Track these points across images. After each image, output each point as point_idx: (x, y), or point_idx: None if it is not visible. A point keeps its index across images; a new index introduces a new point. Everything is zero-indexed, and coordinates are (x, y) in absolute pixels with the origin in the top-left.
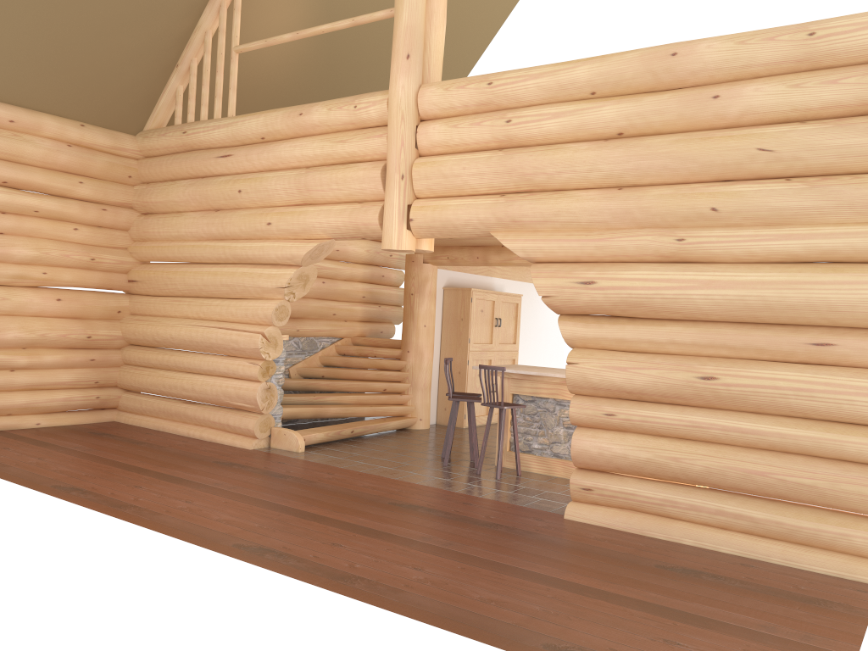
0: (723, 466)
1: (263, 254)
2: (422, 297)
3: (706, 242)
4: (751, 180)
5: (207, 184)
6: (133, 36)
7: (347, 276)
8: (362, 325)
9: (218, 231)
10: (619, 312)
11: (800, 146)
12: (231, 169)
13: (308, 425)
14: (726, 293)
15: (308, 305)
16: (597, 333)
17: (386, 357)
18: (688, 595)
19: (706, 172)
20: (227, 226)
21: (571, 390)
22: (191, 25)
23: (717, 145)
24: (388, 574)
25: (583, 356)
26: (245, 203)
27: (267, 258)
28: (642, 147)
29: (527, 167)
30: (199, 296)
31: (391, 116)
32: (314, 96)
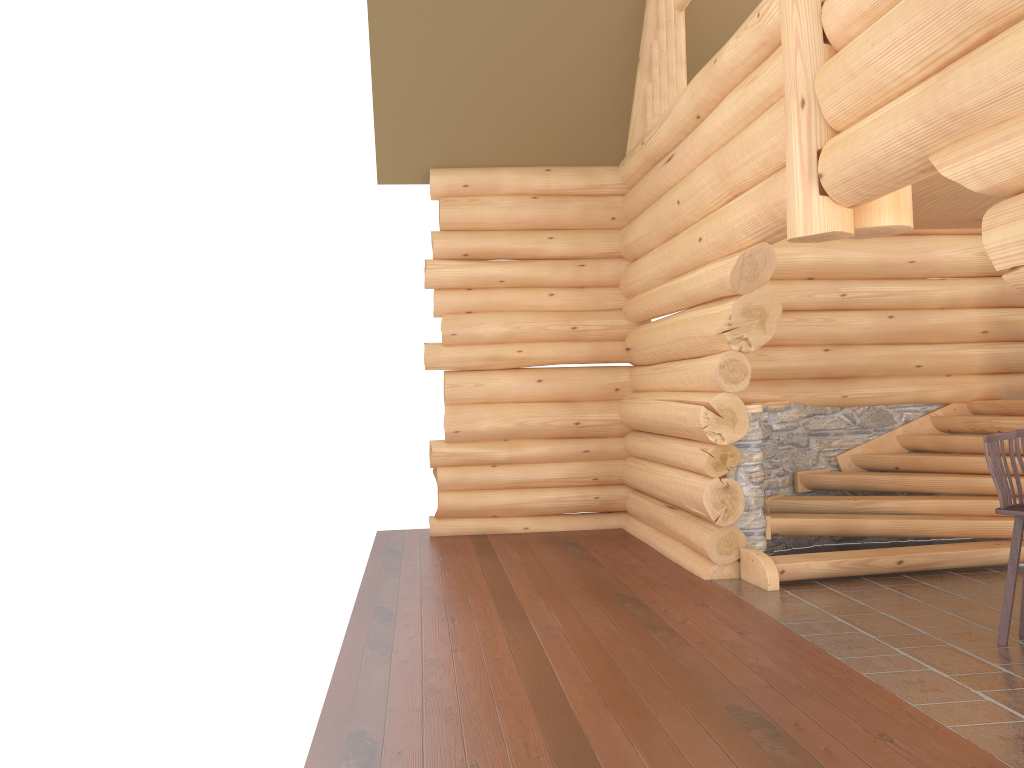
0: None
1: (700, 287)
2: None
3: None
4: None
5: (657, 204)
6: (570, 43)
7: (943, 301)
8: (986, 381)
9: (668, 266)
10: None
11: None
12: (678, 174)
13: (879, 546)
14: None
15: (859, 356)
16: None
17: None
18: None
19: None
20: (673, 256)
21: None
22: (639, 0)
23: None
24: None
25: None
26: (688, 218)
27: (704, 291)
28: None
29: None
30: (672, 359)
31: (779, 4)
32: None
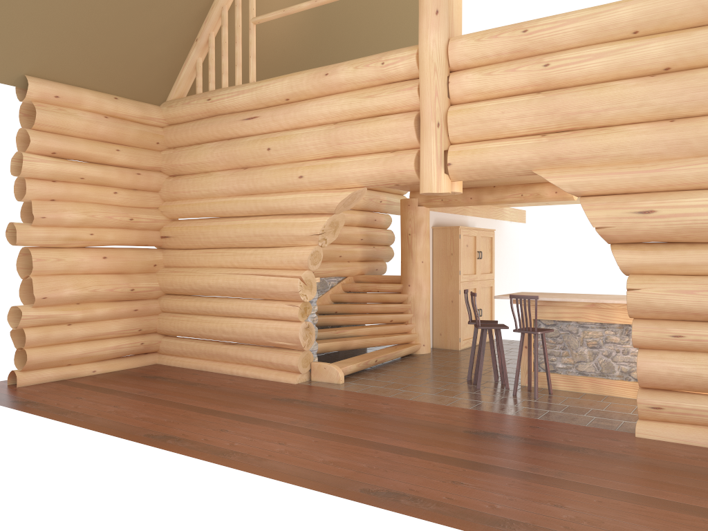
0: None
1: (296, 205)
2: (419, 236)
3: None
4: None
5: (235, 145)
6: (160, 14)
7: (348, 222)
8: (362, 265)
9: (249, 187)
10: (679, 238)
11: None
12: (257, 129)
13: (326, 356)
14: None
15: None
16: (655, 259)
17: (388, 291)
18: None
19: None
20: (258, 182)
21: (632, 314)
22: (209, 2)
23: None
24: (536, 514)
25: (644, 282)
26: (273, 160)
27: (300, 208)
28: (698, 78)
29: (571, 106)
30: (231, 247)
31: (423, 69)
32: (307, 63)
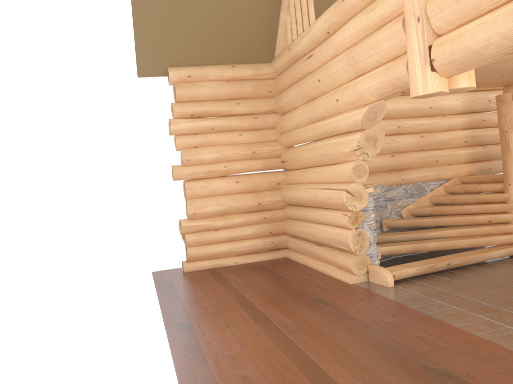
0: None
1: (338, 126)
2: None
3: None
4: None
5: (303, 82)
6: None
7: (446, 127)
8: (467, 166)
9: (313, 115)
10: None
11: None
12: (315, 65)
13: (424, 254)
14: None
15: (408, 158)
16: None
17: (489, 191)
18: None
19: None
20: (316, 110)
21: None
22: None
23: None
24: None
25: None
26: (325, 89)
27: (341, 128)
28: None
29: None
30: (314, 166)
31: None
32: None
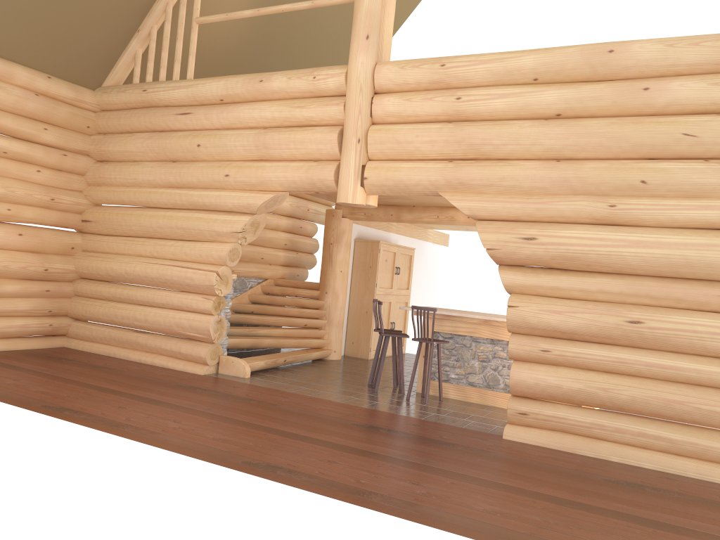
0: (646, 396)
1: (219, 202)
2: (340, 246)
3: (635, 208)
4: (672, 159)
5: (166, 137)
6: (103, 1)
7: (274, 226)
8: (283, 269)
9: (175, 180)
10: (555, 264)
11: (719, 133)
12: (190, 125)
13: (238, 354)
14: (653, 252)
15: (242, 249)
16: (534, 281)
17: (305, 297)
18: (647, 505)
19: (636, 151)
20: (185, 176)
21: (510, 329)
22: None
23: (647, 129)
24: (394, 488)
25: (522, 300)
26: (202, 156)
27: (223, 205)
28: (581, 126)
29: (476, 138)
30: (153, 237)
31: (350, 87)
32: (249, 68)
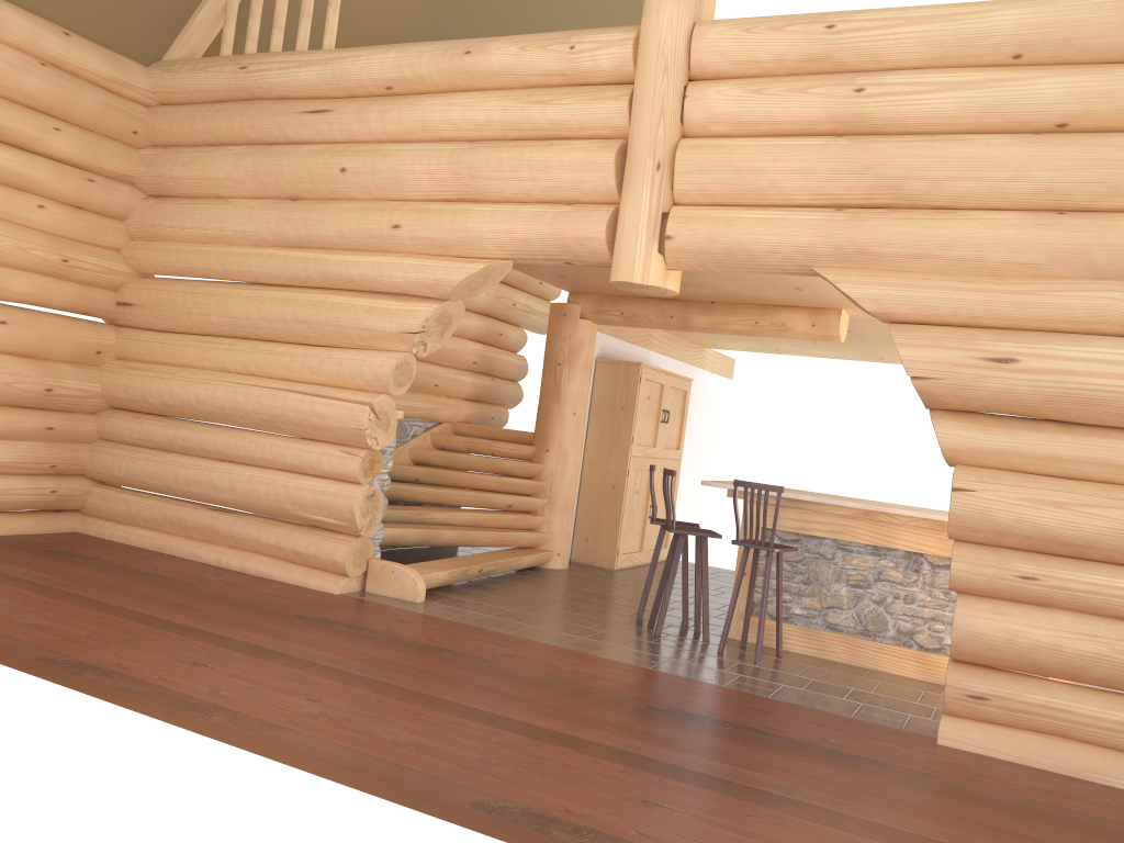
0: None
1: (380, 276)
2: (574, 369)
3: None
4: None
5: (281, 154)
6: None
7: (457, 329)
8: (469, 406)
9: (297, 233)
10: (1050, 412)
11: None
12: (327, 133)
13: (389, 554)
14: None
15: None
16: (1005, 444)
17: (509, 456)
18: None
19: None
20: (315, 226)
21: (954, 533)
22: None
23: None
24: None
25: (982, 479)
26: (349, 191)
27: (387, 282)
28: (1115, 147)
29: (895, 166)
30: (249, 337)
31: (645, 65)
32: None
